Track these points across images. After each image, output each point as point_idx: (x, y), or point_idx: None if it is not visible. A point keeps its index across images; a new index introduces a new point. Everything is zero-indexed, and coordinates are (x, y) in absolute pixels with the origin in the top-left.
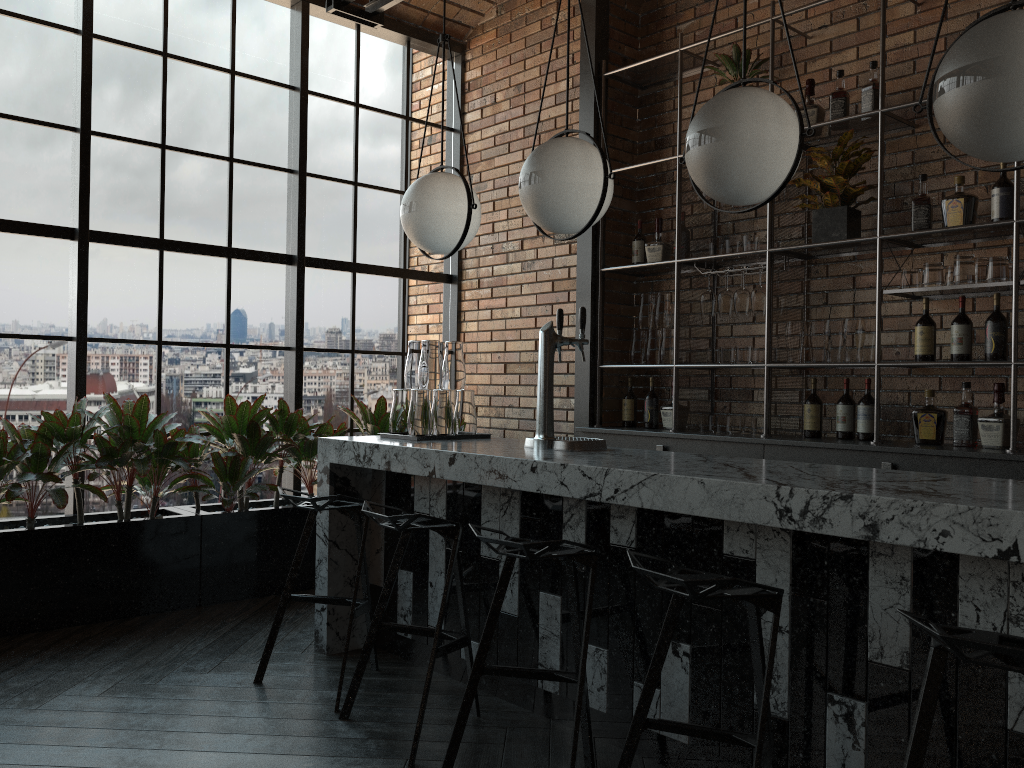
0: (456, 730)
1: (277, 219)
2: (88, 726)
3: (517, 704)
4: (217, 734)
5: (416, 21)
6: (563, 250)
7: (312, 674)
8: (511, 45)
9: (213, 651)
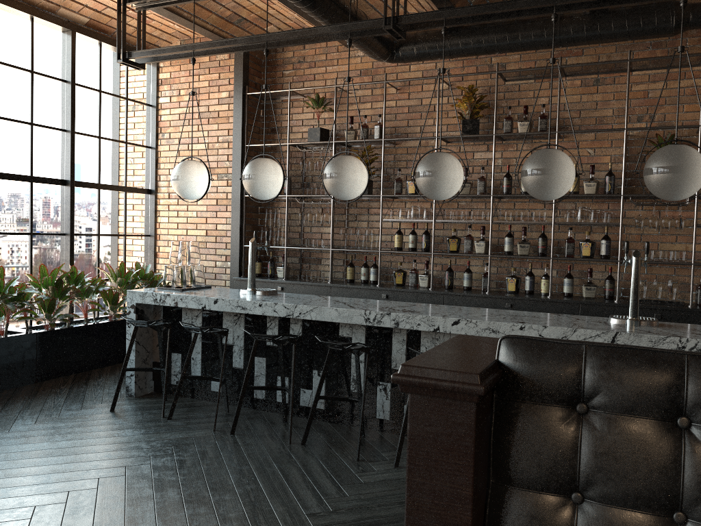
0: (237, 412)
1: (57, 159)
2: (47, 434)
3: (242, 406)
4: (116, 430)
5: (133, 43)
6: (223, 183)
7: (136, 405)
8: (190, 65)
9: (72, 401)
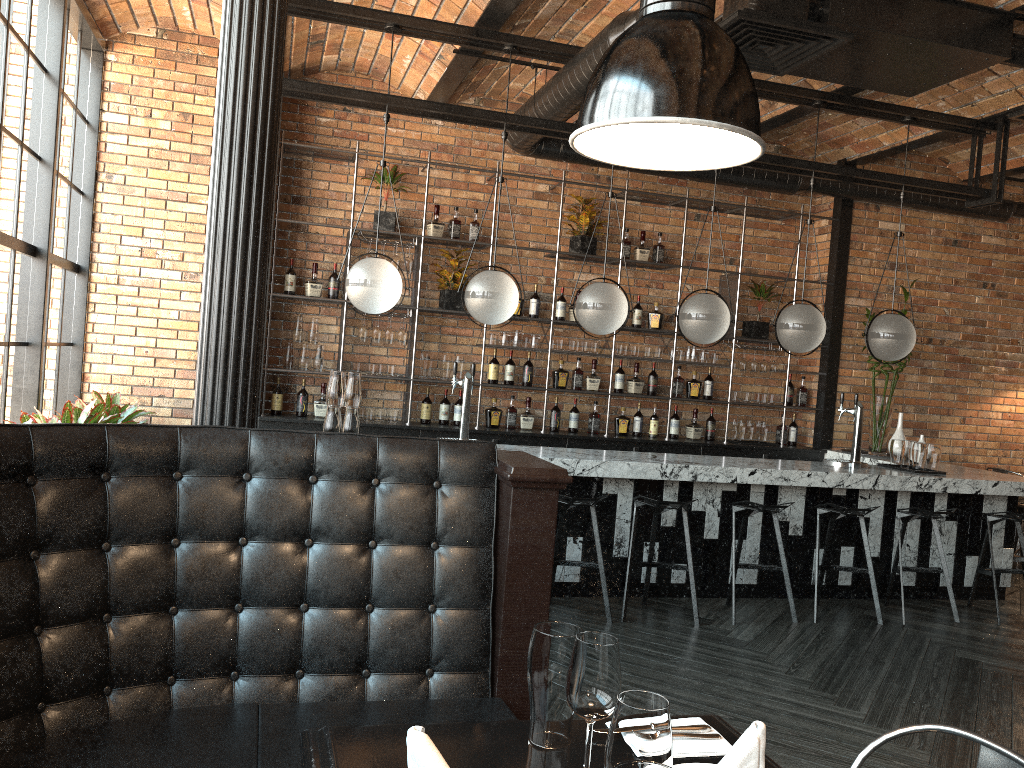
0: None
1: (31, 208)
2: None
3: None
4: None
5: (97, 17)
6: None
7: None
8: (177, 73)
9: None
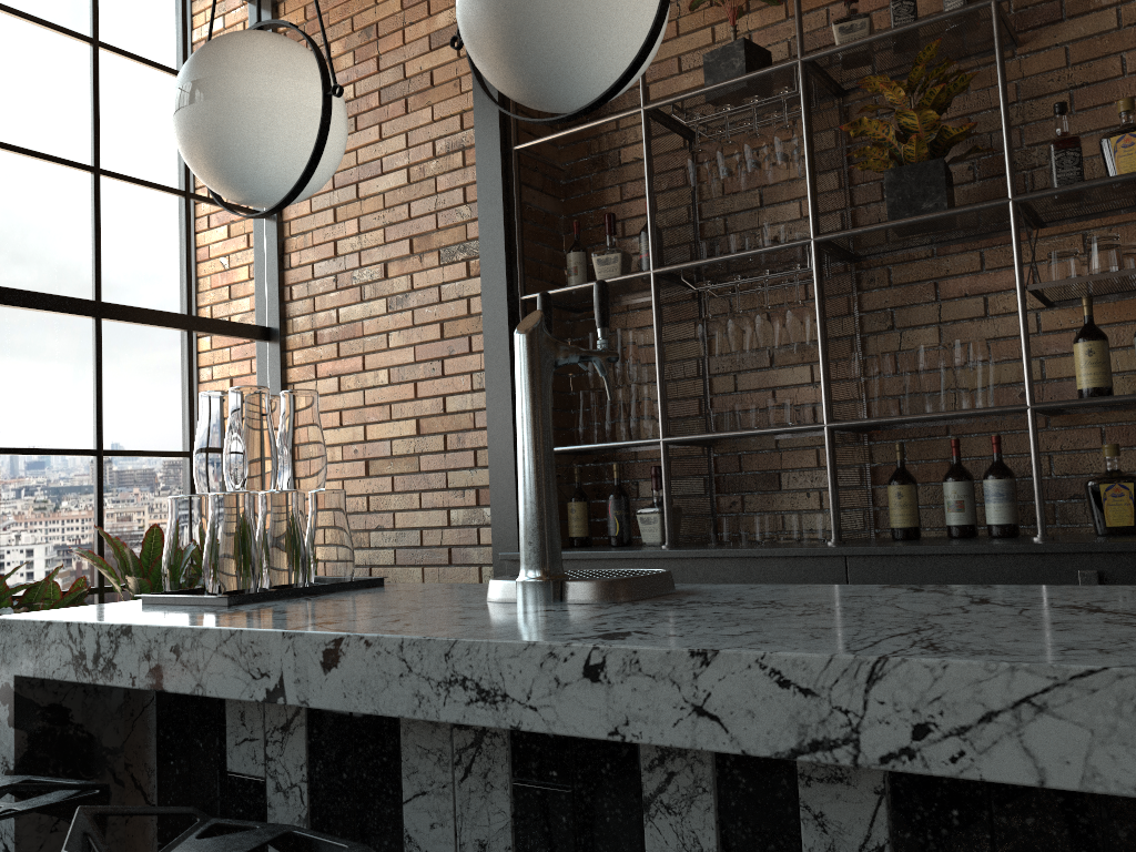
0: None
1: None
2: None
3: None
4: None
5: None
6: (457, 272)
7: None
8: None
9: None
